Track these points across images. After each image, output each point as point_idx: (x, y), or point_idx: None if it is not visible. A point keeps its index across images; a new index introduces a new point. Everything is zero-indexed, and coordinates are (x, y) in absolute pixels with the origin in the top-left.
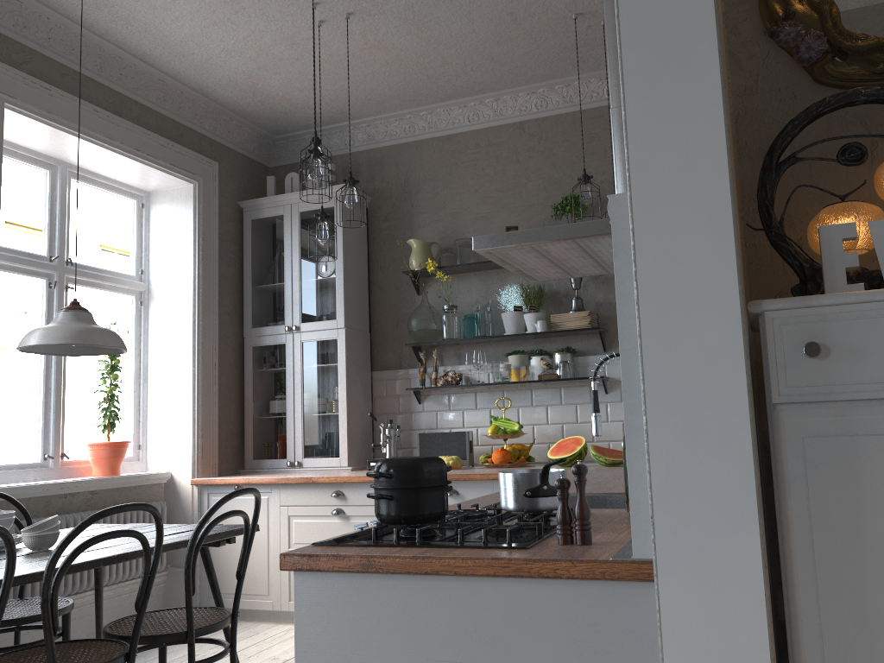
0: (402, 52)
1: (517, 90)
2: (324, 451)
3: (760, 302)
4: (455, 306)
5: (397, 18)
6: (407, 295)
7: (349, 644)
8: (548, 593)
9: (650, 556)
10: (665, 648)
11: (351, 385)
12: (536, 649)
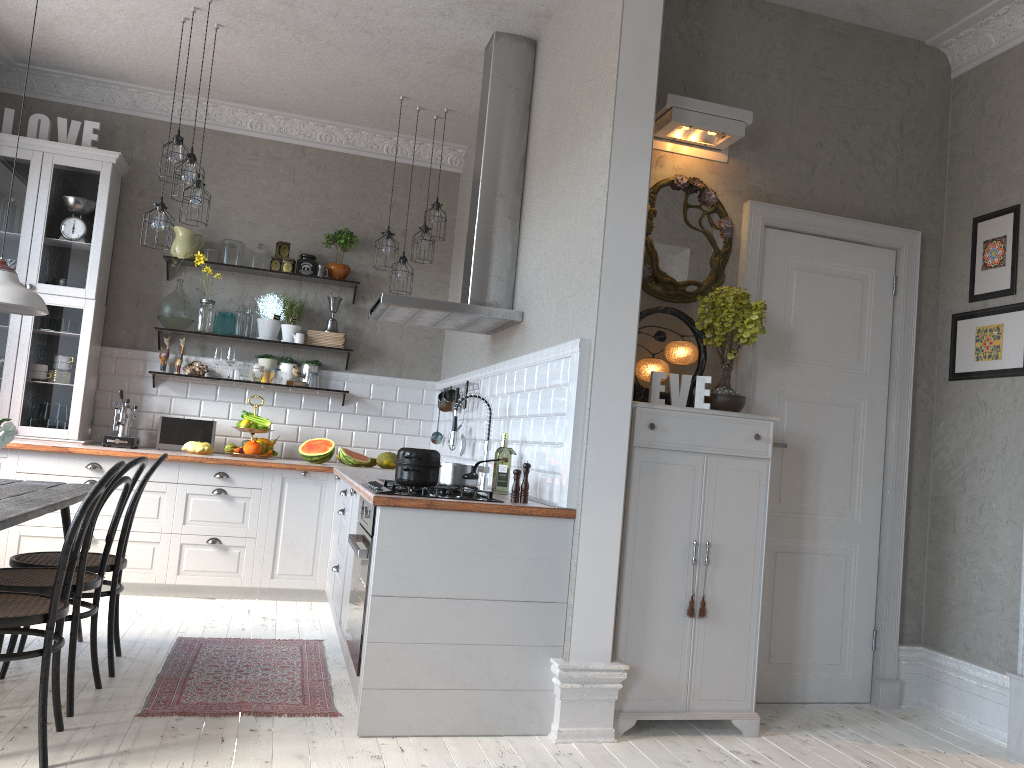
0: (237, 62)
1: (311, 119)
2: (48, 421)
3: (635, 402)
4: (214, 301)
5: (259, 44)
6: (154, 277)
7: (411, 546)
8: (524, 522)
9: (573, 507)
10: (579, 546)
11: (91, 358)
12: (515, 548)
